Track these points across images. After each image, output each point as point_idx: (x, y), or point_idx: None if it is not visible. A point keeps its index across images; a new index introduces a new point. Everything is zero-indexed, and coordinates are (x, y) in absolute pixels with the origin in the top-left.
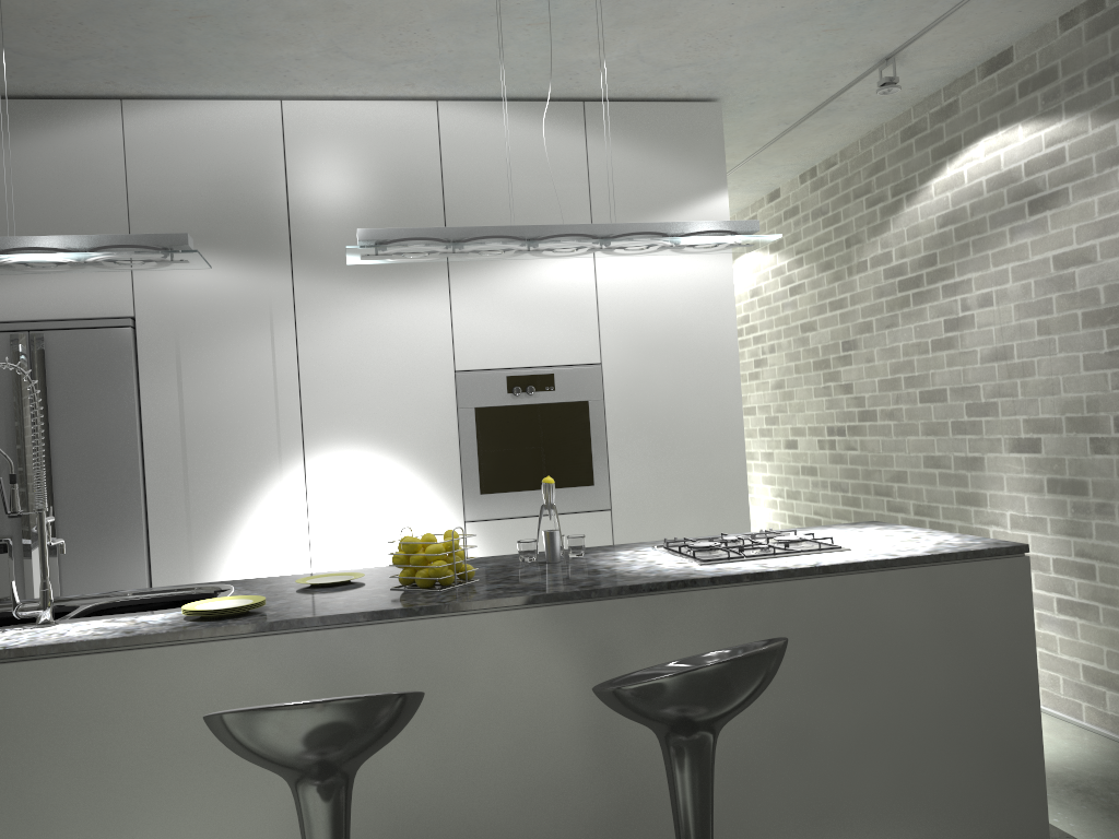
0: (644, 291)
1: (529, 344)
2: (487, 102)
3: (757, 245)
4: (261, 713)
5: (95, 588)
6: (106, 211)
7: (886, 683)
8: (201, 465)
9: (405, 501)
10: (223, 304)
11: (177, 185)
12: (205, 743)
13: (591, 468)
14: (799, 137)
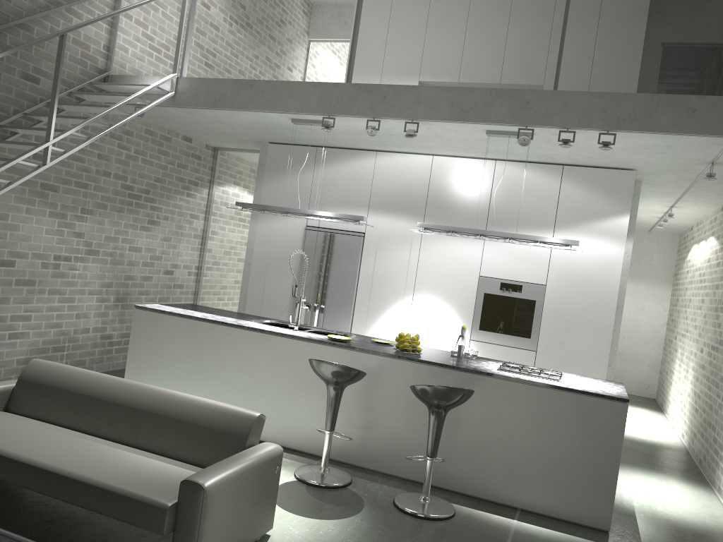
0: (574, 255)
1: (514, 270)
2: (518, 162)
3: (579, 250)
4: (316, 361)
5: (332, 328)
6: (363, 192)
7: (549, 433)
8: (376, 292)
9: (447, 325)
10: (395, 233)
11: (389, 185)
12: None
13: (530, 330)
14: (705, 185)
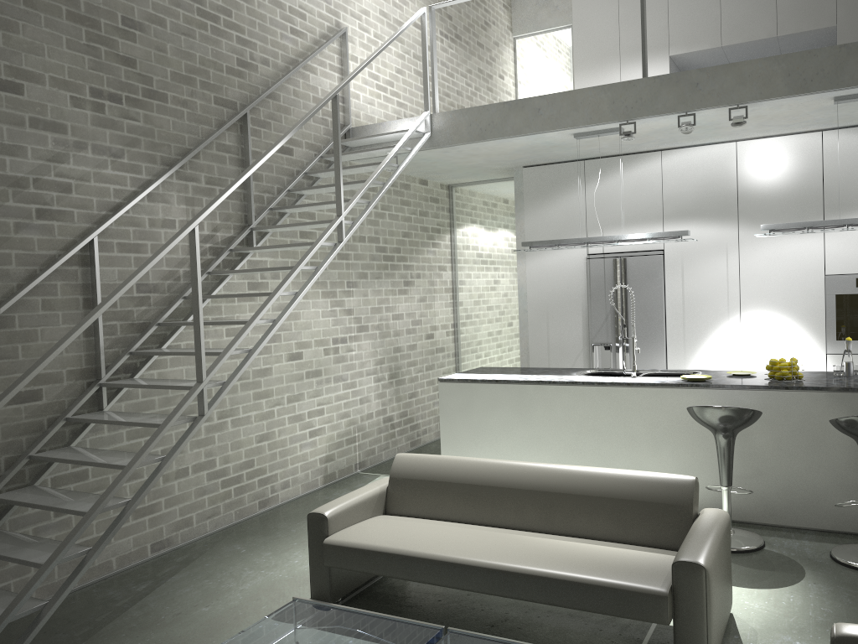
0: None
1: None
2: (852, 128)
3: None
4: (703, 407)
5: (643, 368)
6: (653, 202)
7: None
8: (690, 317)
9: (792, 341)
10: (703, 243)
11: (684, 188)
12: (687, 423)
13: None
14: None
